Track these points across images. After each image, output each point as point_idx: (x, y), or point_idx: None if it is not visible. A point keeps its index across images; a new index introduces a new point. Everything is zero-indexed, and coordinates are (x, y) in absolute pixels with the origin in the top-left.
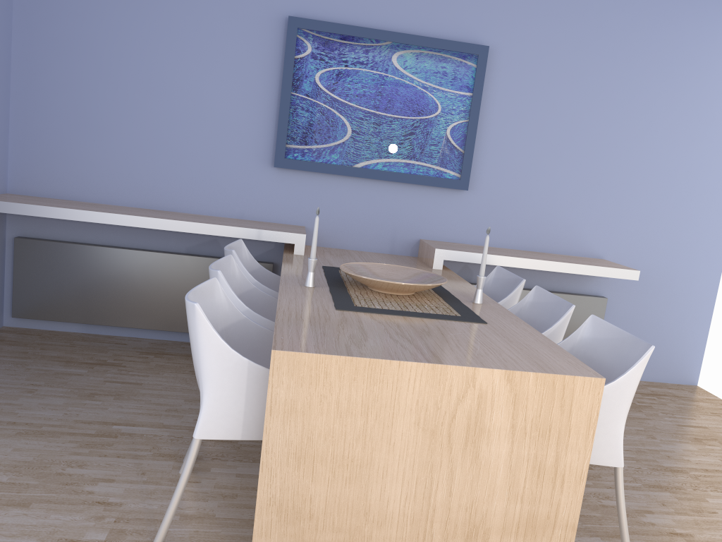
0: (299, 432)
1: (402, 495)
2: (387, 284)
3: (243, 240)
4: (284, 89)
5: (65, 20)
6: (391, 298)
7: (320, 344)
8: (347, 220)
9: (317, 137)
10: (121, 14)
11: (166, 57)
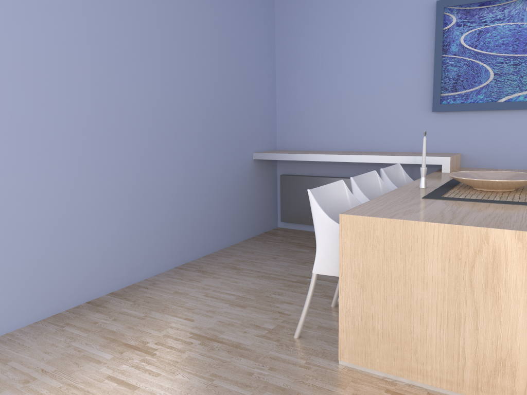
0: (360, 269)
1: (437, 323)
2: (477, 181)
3: (414, 167)
4: (436, 54)
5: (301, 43)
6: (483, 193)
7: (377, 213)
8: (496, 145)
9: (464, 84)
10: (330, 31)
11: (356, 51)
